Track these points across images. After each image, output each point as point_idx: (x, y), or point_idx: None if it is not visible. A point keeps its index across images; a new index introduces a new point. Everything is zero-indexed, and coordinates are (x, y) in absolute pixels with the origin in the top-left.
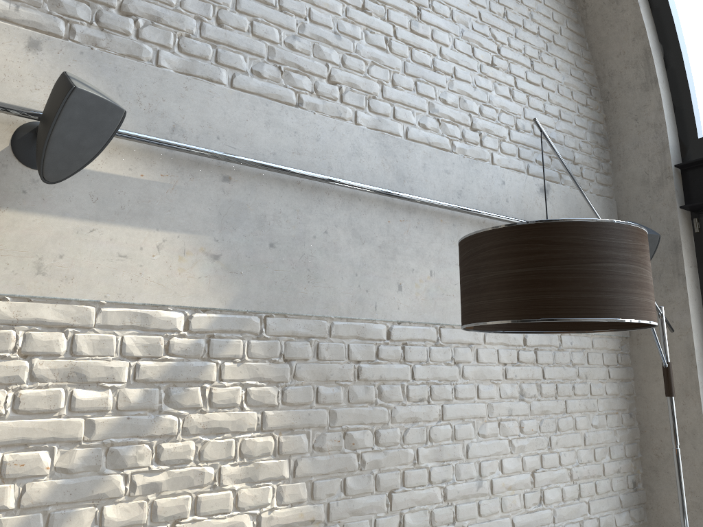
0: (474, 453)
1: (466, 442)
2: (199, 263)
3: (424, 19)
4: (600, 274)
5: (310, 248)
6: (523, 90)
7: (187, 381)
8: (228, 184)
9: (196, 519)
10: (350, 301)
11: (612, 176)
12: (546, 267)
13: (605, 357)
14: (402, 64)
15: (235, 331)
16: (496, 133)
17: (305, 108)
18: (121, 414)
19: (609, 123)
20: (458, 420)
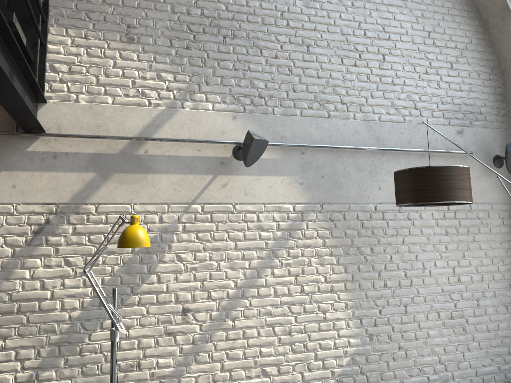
0: (420, 258)
1: (416, 253)
2: (295, 186)
3: (386, 61)
4: (439, 186)
5: (338, 176)
6: (446, 82)
7: (295, 229)
8: (303, 155)
9: (303, 275)
10: (356, 196)
11: (508, 116)
12: (419, 184)
13: (500, 214)
14: (376, 86)
15: (311, 210)
16: (429, 108)
17: (331, 117)
18: (275, 240)
19: (506, 86)
20: (411, 244)
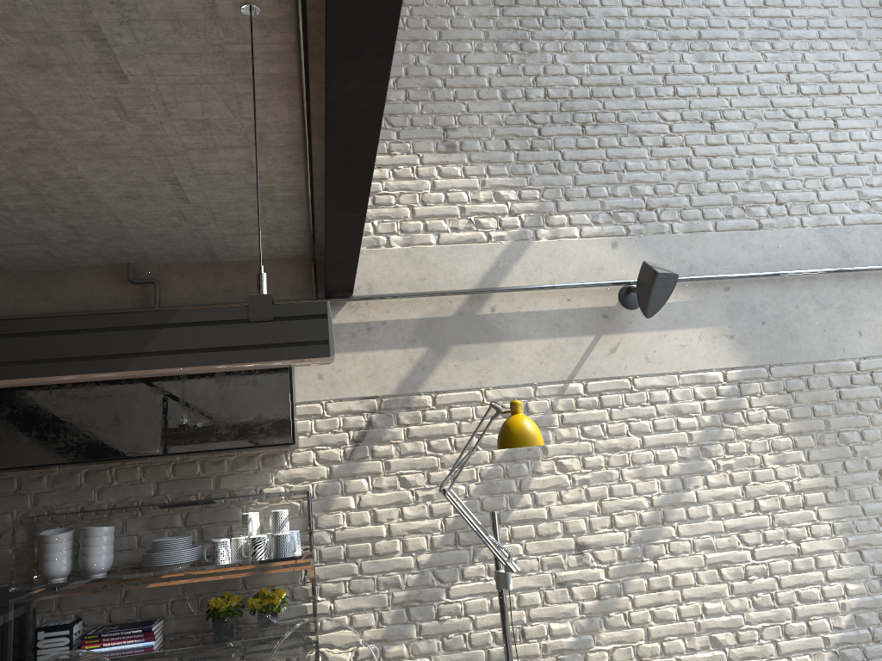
0: None
1: None
2: (723, 342)
3: (840, 127)
4: None
5: (788, 320)
6: None
7: (732, 409)
8: (728, 291)
9: (755, 483)
10: (824, 349)
11: None
12: None
13: None
14: (829, 170)
15: (752, 378)
16: None
17: (765, 228)
18: (702, 429)
19: None
20: None
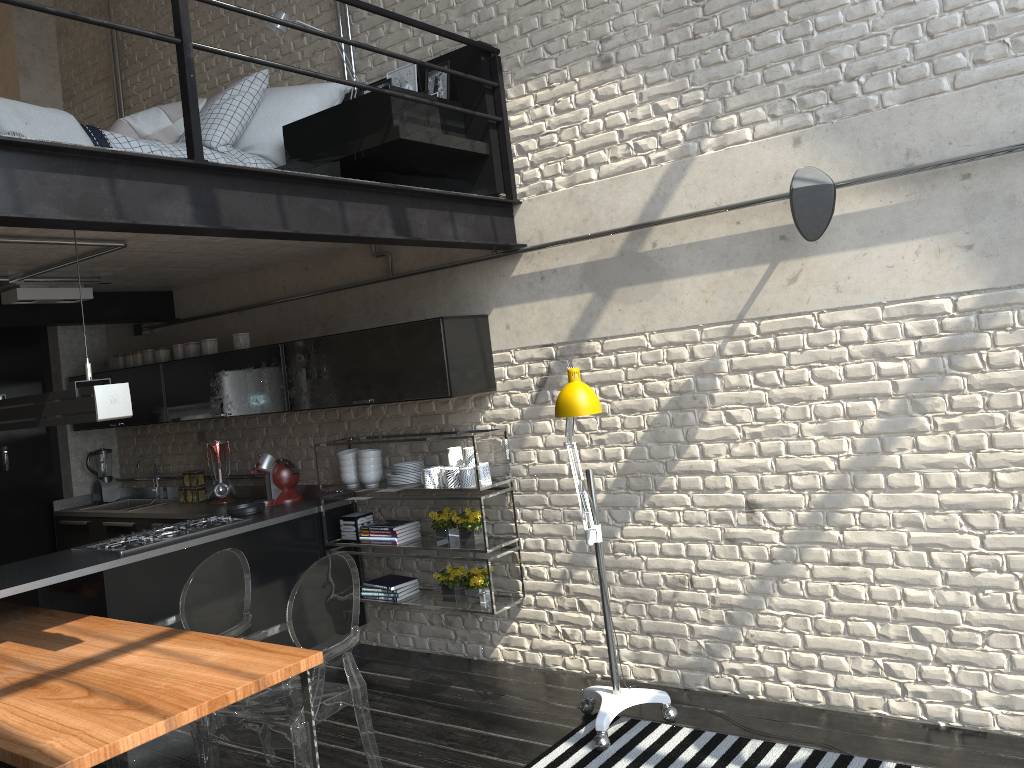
0: None
1: None
2: (954, 256)
3: None
4: None
5: None
6: None
7: (963, 350)
8: (968, 180)
9: (992, 451)
10: None
11: None
12: None
13: None
14: None
15: (1001, 304)
16: None
17: None
18: (915, 377)
19: None
20: None
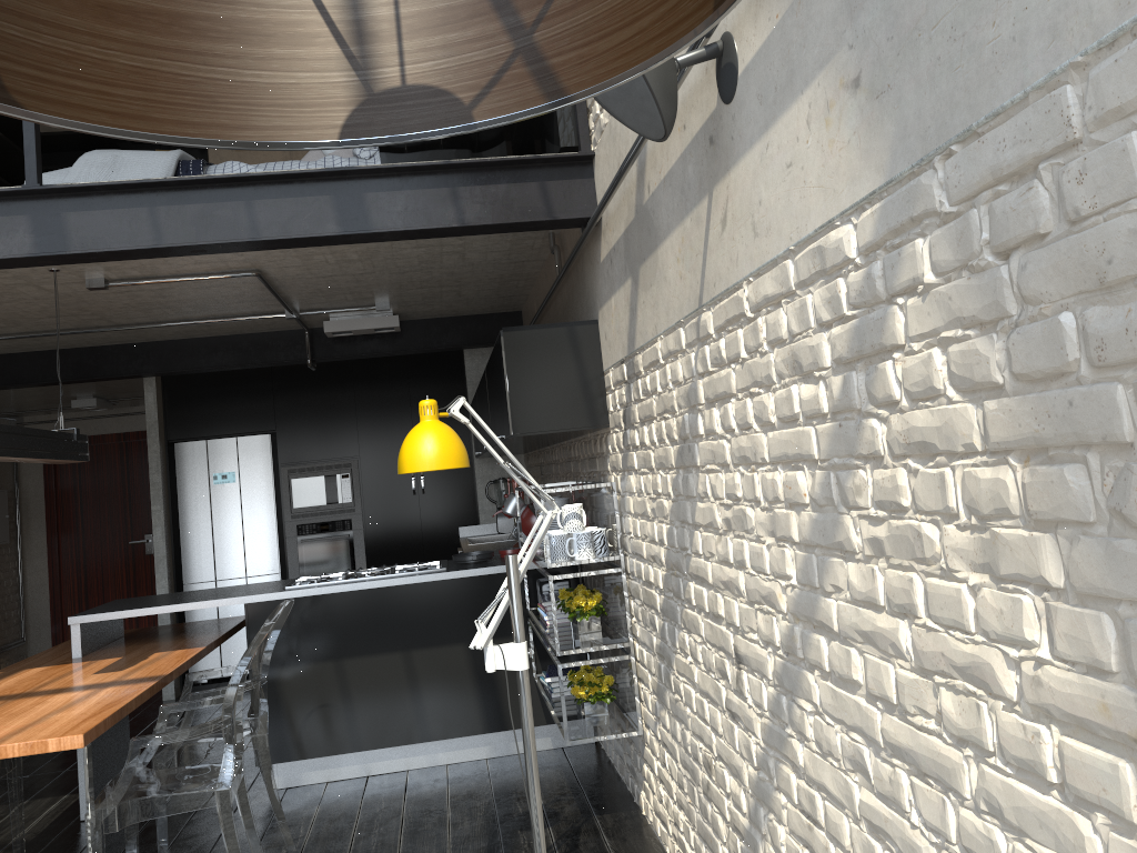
0: None
1: None
2: (843, 114)
3: None
4: None
5: None
6: None
7: (877, 352)
8: None
9: (927, 626)
10: None
11: None
12: None
13: None
14: None
15: (906, 223)
16: None
17: None
18: (835, 420)
19: None
20: None
